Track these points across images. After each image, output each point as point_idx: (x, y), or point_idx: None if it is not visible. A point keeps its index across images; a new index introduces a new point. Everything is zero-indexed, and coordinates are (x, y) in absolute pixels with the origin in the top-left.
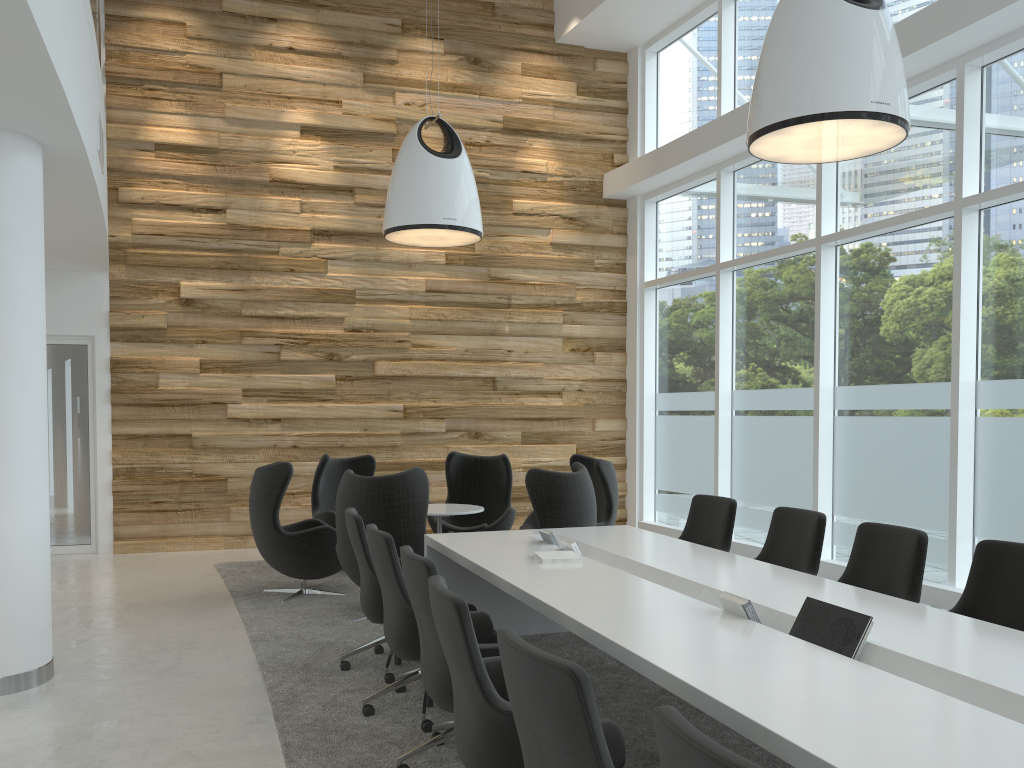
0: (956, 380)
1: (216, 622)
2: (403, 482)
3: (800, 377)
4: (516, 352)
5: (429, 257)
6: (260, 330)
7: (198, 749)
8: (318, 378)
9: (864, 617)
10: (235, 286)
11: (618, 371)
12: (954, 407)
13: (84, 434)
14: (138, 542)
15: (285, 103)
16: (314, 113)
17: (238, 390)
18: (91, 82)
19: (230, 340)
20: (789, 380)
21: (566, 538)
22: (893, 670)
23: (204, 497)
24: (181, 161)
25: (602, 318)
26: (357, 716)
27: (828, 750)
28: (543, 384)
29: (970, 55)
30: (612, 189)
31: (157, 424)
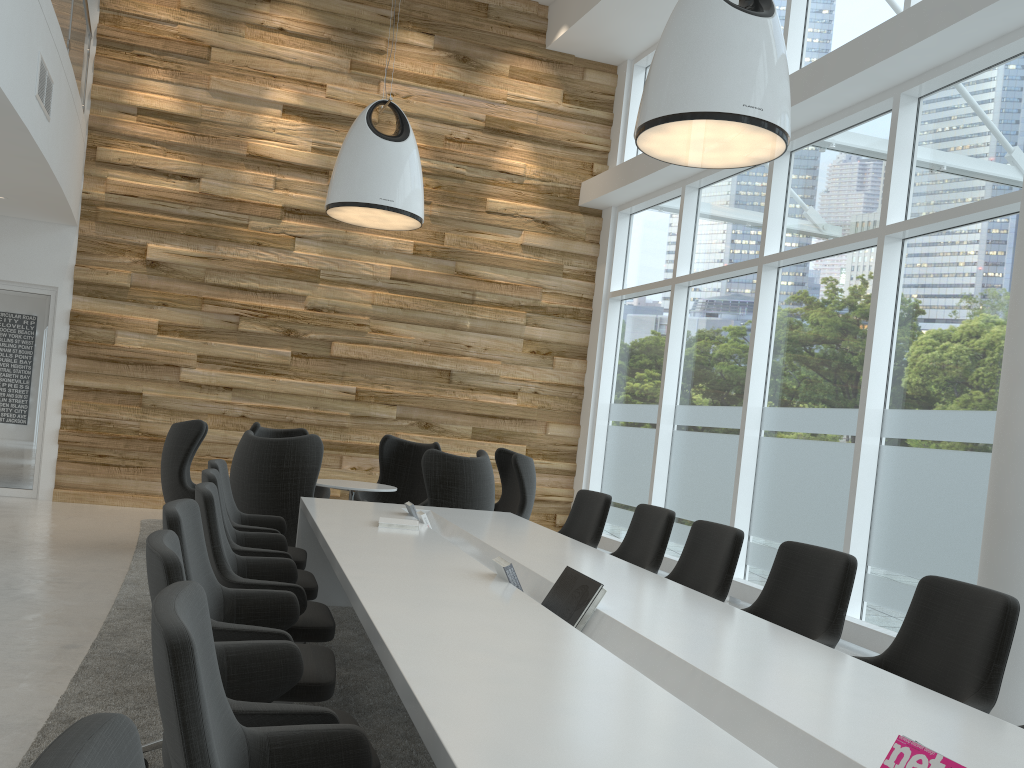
0: (863, 406)
1: (103, 565)
2: (295, 447)
3: (735, 396)
4: (475, 348)
5: (397, 245)
6: (221, 299)
7: None
8: (274, 352)
9: (597, 584)
10: (201, 253)
11: (577, 378)
12: (859, 433)
13: (38, 382)
14: (78, 492)
15: (270, 81)
16: (297, 94)
17: (193, 355)
18: (26, 26)
19: (191, 306)
20: (725, 398)
21: (435, 514)
22: (605, 635)
23: (148, 456)
24: (161, 127)
25: (566, 324)
26: None
27: (419, 668)
28: (499, 382)
29: (906, 85)
30: (587, 197)
31: (110, 379)
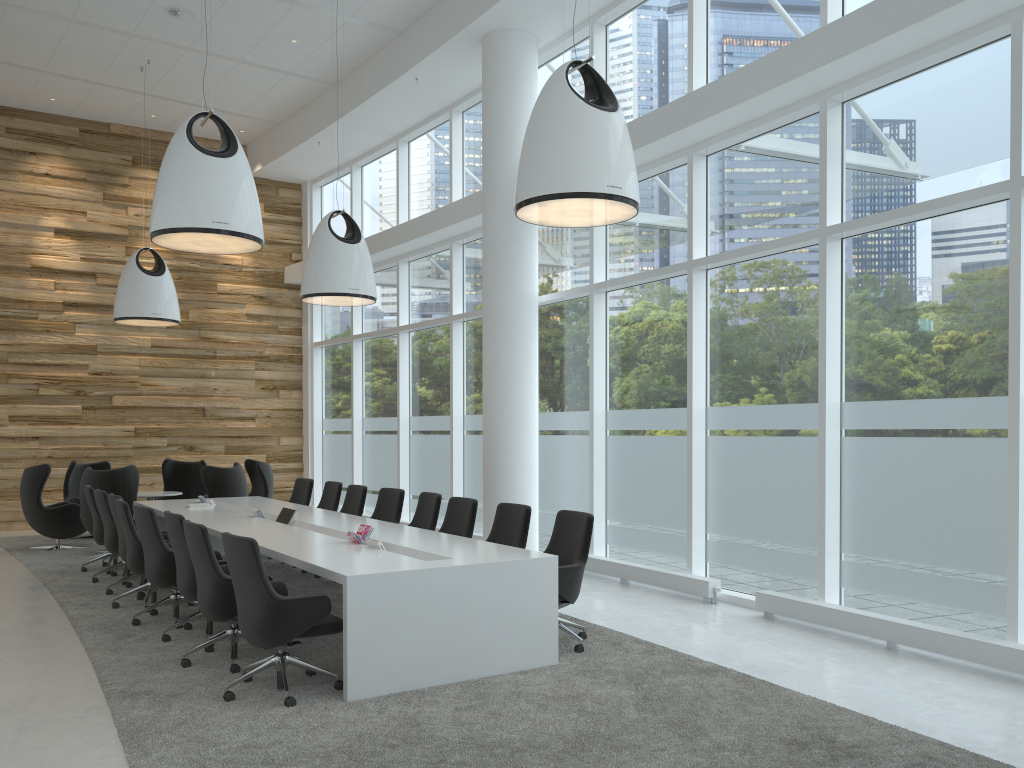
0: (452, 414)
1: (0, 560)
2: (122, 473)
3: (394, 410)
4: (220, 390)
5: None
6: (23, 373)
7: (5, 594)
8: (68, 408)
9: (294, 510)
10: (3, 342)
11: (297, 403)
12: (451, 429)
13: None
14: None
15: (43, 212)
16: (65, 220)
17: (5, 416)
18: None
19: None
20: (389, 412)
21: (215, 501)
22: (298, 527)
23: None
24: None
25: (284, 366)
26: (89, 583)
27: (233, 533)
28: (241, 412)
29: (454, 239)
30: (290, 278)
31: None
